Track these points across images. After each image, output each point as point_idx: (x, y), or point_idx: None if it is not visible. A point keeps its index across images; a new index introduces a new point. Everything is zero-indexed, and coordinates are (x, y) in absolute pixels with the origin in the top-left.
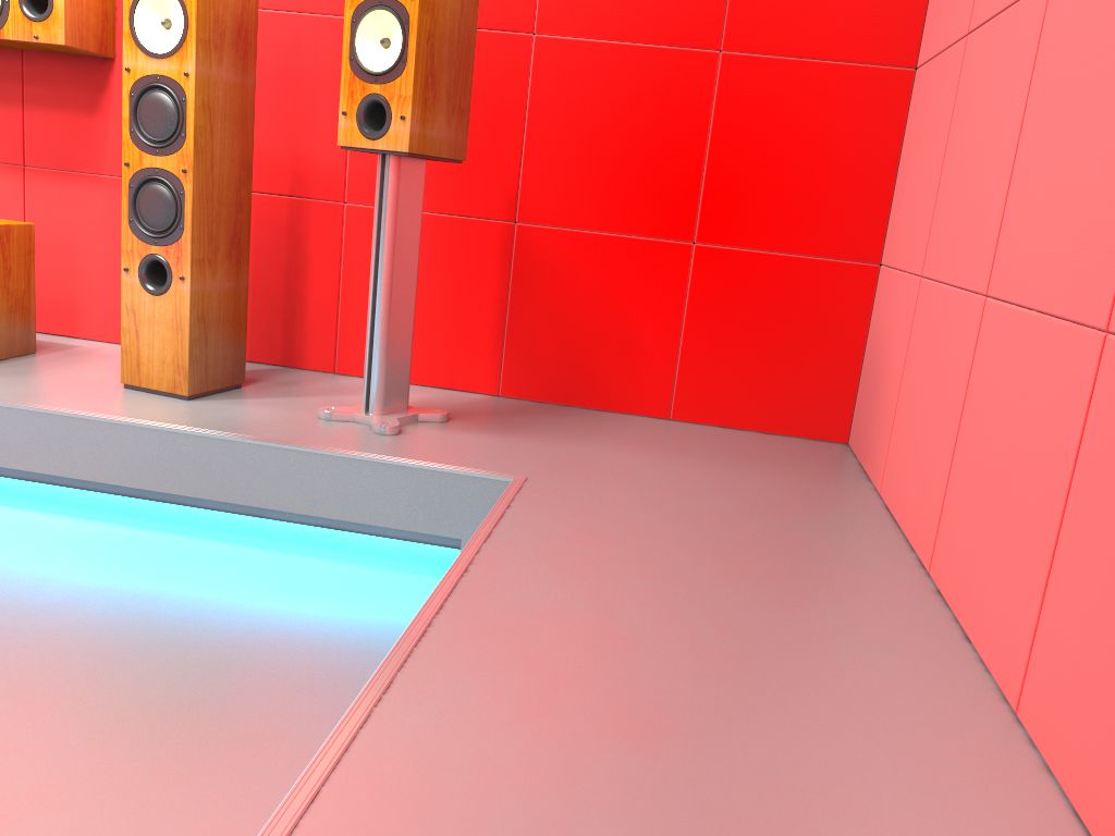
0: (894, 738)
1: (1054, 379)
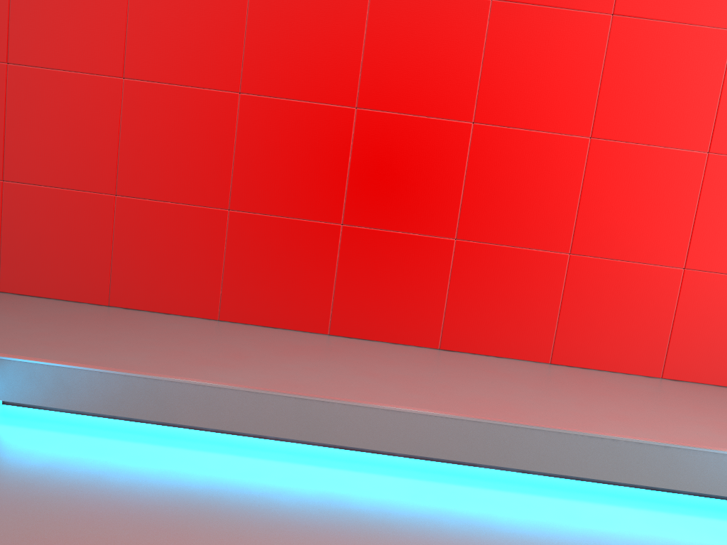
0: (234, 333)
1: (199, 224)
